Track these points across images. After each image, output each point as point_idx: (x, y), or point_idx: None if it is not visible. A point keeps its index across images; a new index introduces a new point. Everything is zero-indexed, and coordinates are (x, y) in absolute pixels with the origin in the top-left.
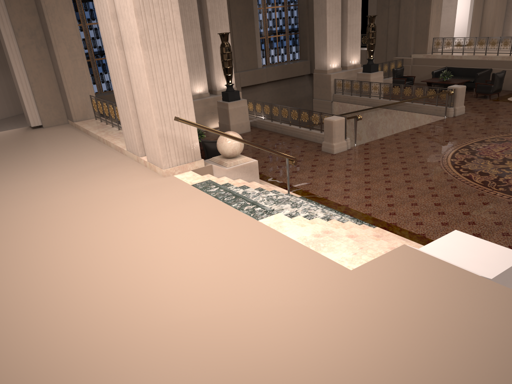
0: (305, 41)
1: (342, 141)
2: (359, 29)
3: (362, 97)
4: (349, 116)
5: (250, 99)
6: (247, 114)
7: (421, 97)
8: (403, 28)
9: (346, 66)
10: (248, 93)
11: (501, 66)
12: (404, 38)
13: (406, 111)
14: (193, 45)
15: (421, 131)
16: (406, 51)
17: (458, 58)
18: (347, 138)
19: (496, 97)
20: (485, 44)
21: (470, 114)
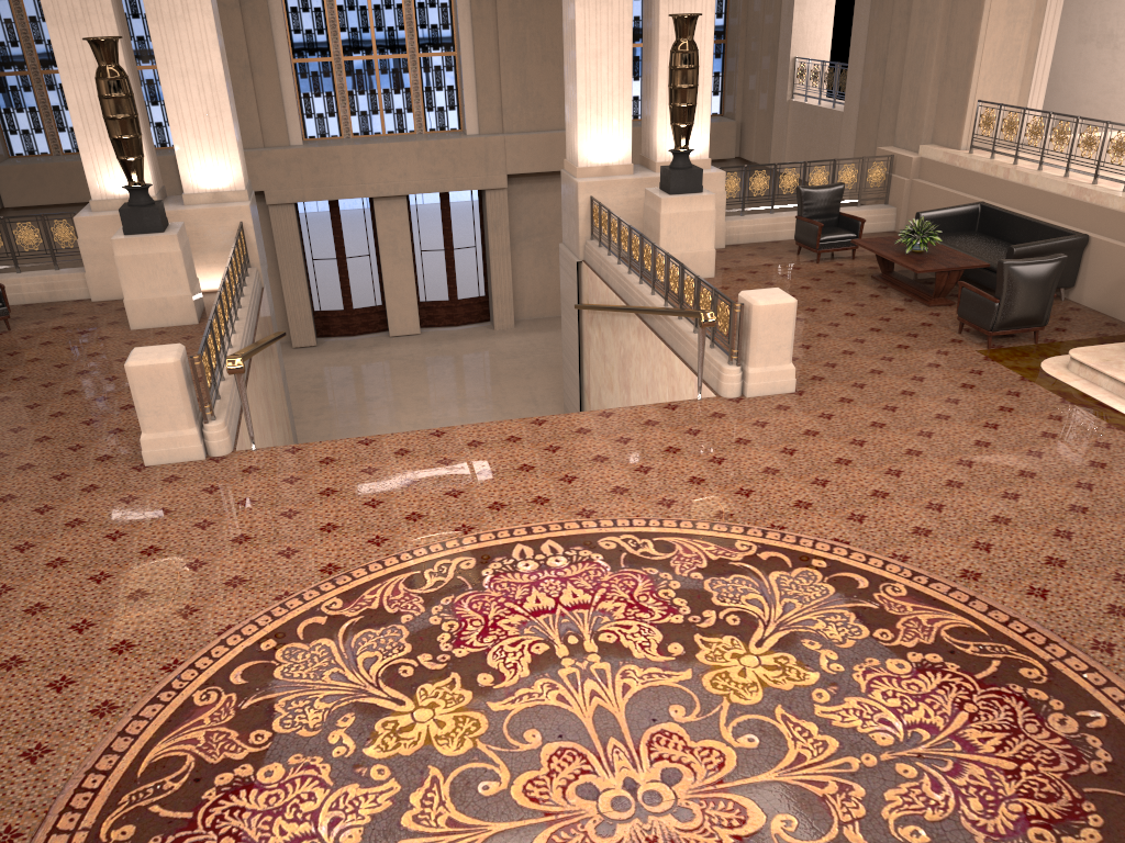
0: (734, 65)
1: (178, 431)
2: (708, 53)
3: (616, 268)
4: (599, 314)
5: (548, 208)
6: (184, 276)
7: (665, 310)
8: (914, 58)
9: (655, 162)
10: (544, 191)
11: (1119, 231)
12: (913, 90)
13: (665, 340)
14: (94, 62)
15: (525, 438)
16: (913, 133)
17: (1020, 181)
18: (217, 421)
19: (1023, 345)
20: (1098, 146)
21: (805, 399)
